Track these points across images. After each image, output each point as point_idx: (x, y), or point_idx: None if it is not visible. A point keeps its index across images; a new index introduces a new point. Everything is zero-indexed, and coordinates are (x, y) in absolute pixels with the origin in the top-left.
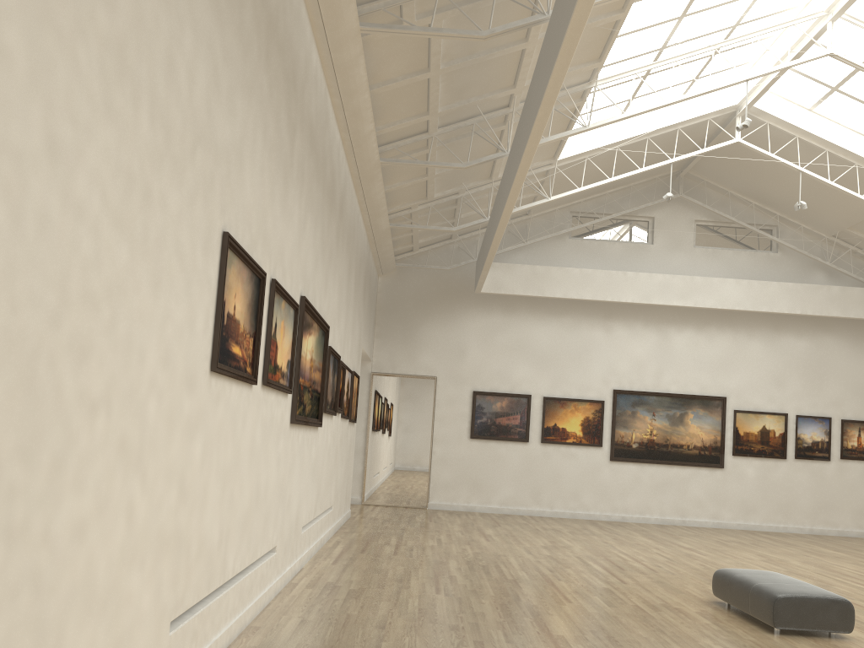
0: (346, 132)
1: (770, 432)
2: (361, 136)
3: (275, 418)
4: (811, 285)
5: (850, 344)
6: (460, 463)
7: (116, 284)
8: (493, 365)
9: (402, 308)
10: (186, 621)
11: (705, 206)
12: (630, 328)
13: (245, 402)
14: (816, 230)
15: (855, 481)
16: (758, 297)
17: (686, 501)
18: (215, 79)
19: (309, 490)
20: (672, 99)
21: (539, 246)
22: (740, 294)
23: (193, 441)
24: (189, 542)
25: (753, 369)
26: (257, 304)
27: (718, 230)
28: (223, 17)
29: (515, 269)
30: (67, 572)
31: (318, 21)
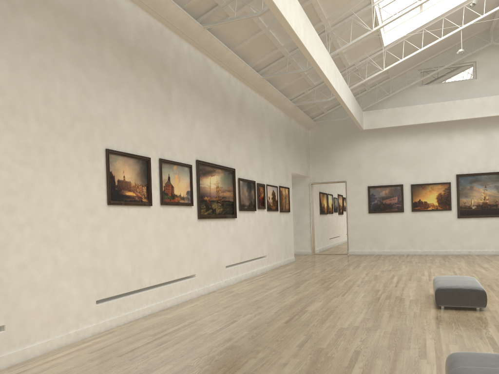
0: (231, 70)
1: None
2: (240, 70)
3: (179, 218)
4: None
5: None
6: (364, 228)
7: (27, 184)
8: (378, 170)
9: (323, 145)
10: (110, 301)
11: None
12: (465, 135)
13: (144, 214)
14: None
15: None
16: None
17: None
18: (84, 92)
19: (230, 248)
20: None
21: (400, 95)
22: None
23: (99, 233)
24: (105, 271)
25: None
26: (147, 171)
27: None
28: (85, 66)
29: (383, 112)
30: (18, 279)
31: (179, 31)
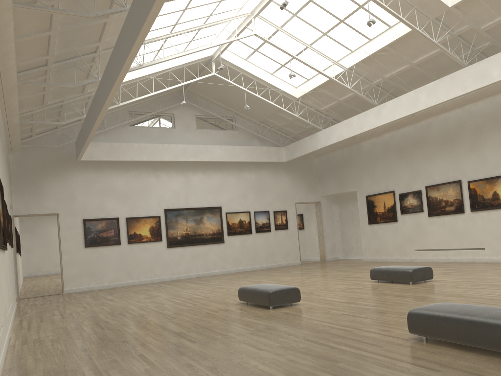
0: None
1: (243, 221)
2: (7, 67)
3: None
4: (253, 147)
5: (273, 174)
6: (81, 263)
7: None
8: (93, 203)
9: (29, 173)
10: None
11: (200, 107)
12: (169, 175)
13: None
14: (252, 119)
15: (282, 239)
16: (230, 154)
17: (208, 263)
18: None
19: (6, 289)
20: (185, 52)
21: (112, 131)
22: (222, 153)
23: None
24: None
25: (232, 191)
26: None
27: (207, 120)
28: None
29: (100, 145)
30: None
31: None
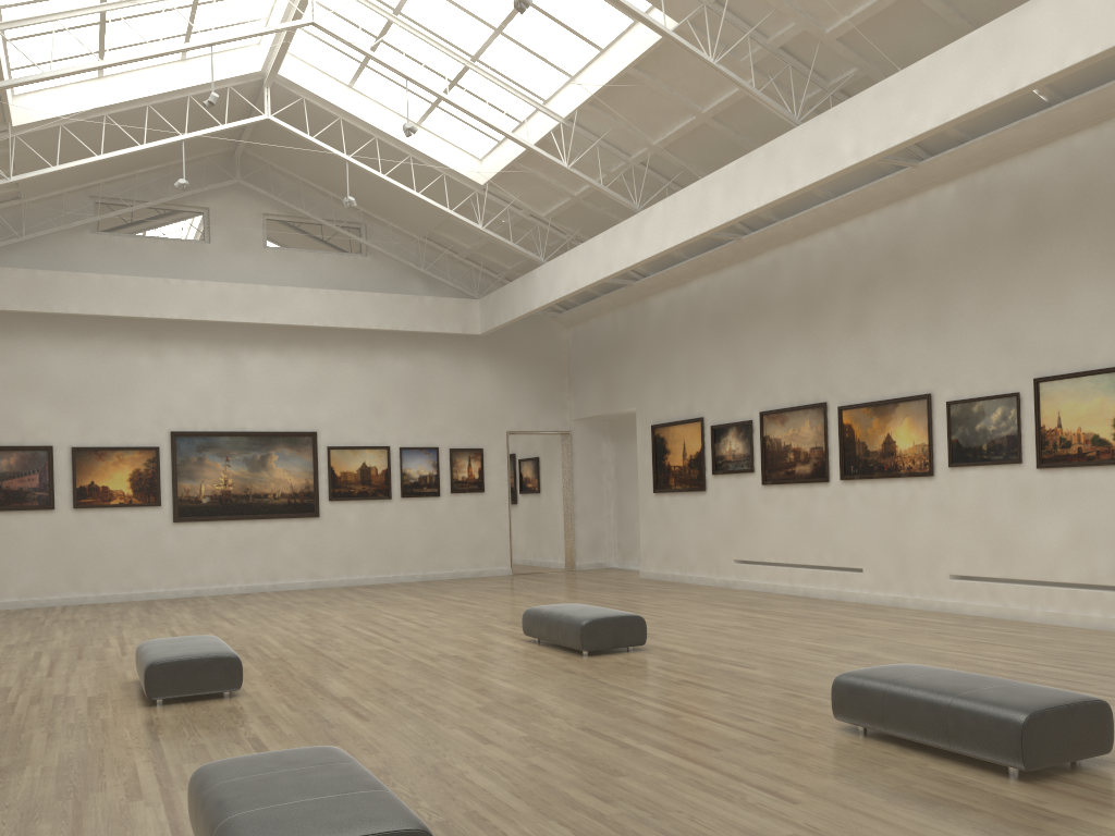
0: None
1: (372, 469)
2: None
3: None
4: (401, 296)
5: (455, 363)
6: None
7: None
8: None
9: None
10: None
11: (272, 196)
12: (188, 352)
13: None
14: (406, 231)
15: (468, 516)
16: (340, 310)
17: (277, 561)
18: None
19: None
20: (112, 59)
21: (47, 243)
22: (318, 306)
23: None
24: None
25: (348, 397)
26: None
27: (295, 227)
28: None
29: (5, 275)
30: None
31: None
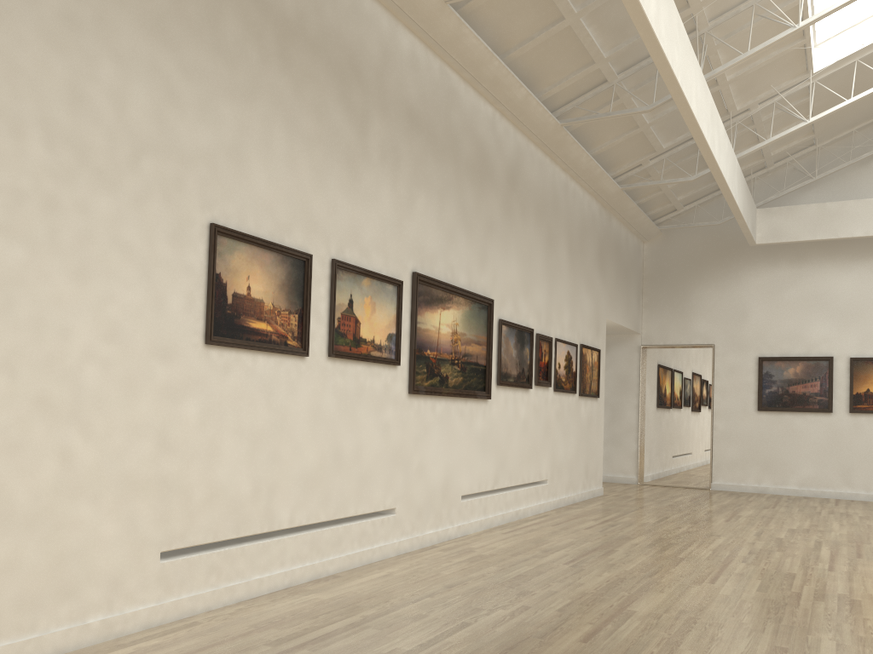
0: (498, 104)
1: None
2: (517, 103)
3: (369, 388)
4: None
5: None
6: (746, 439)
7: (7, 277)
8: (782, 326)
9: (671, 273)
10: (194, 555)
11: None
12: None
13: (290, 371)
14: None
15: None
16: None
17: None
18: (170, 95)
19: (474, 460)
20: None
21: (835, 179)
22: None
23: (180, 403)
24: (187, 488)
25: None
26: (302, 283)
27: None
28: (176, 40)
29: (799, 211)
30: None
31: (394, 7)
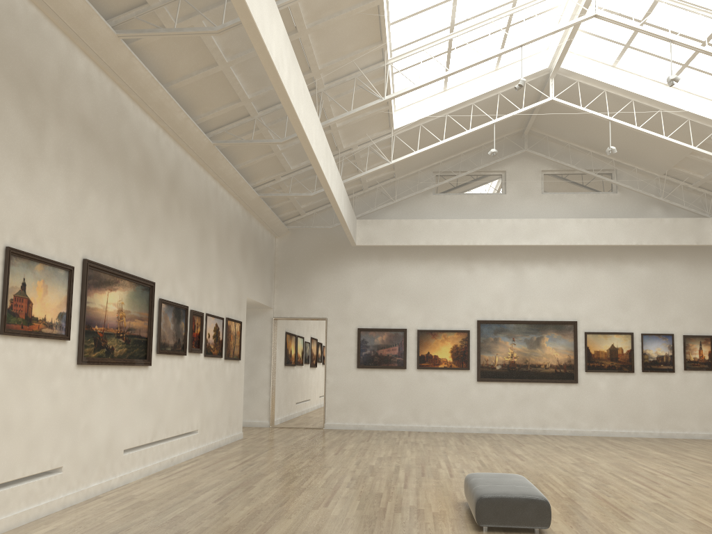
0: (162, 122)
1: (618, 349)
2: (178, 123)
3: (39, 361)
4: (644, 219)
5: (688, 268)
6: (349, 389)
7: None
8: (373, 306)
9: (296, 263)
10: None
11: (548, 157)
12: (489, 267)
13: None
14: (649, 171)
15: (698, 389)
16: (597, 233)
17: (546, 413)
18: None
19: (136, 419)
20: (456, 68)
21: (408, 203)
22: (581, 231)
23: None
24: None
25: (600, 296)
26: None
27: (563, 178)
28: None
29: (384, 224)
30: None
31: (71, 32)
